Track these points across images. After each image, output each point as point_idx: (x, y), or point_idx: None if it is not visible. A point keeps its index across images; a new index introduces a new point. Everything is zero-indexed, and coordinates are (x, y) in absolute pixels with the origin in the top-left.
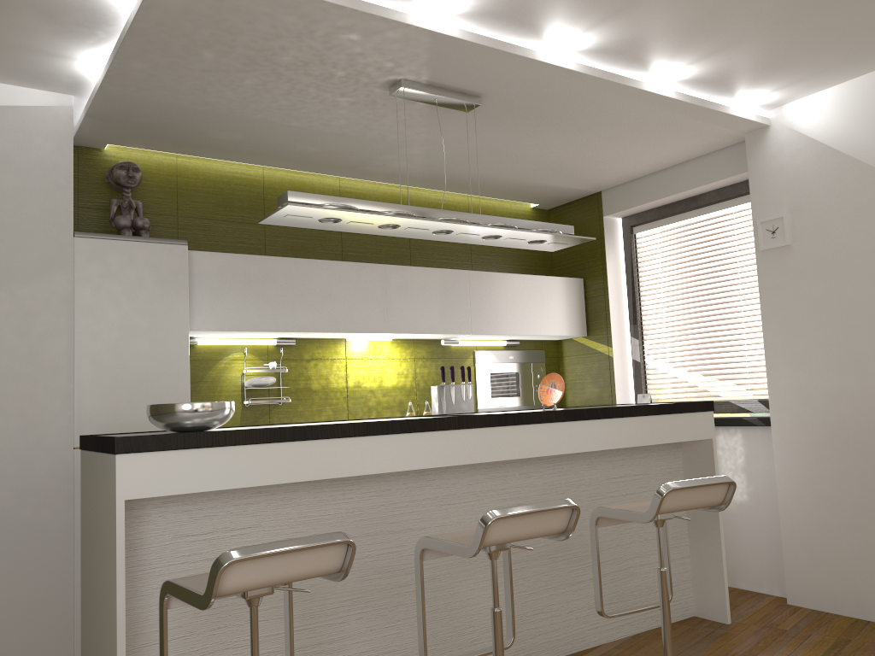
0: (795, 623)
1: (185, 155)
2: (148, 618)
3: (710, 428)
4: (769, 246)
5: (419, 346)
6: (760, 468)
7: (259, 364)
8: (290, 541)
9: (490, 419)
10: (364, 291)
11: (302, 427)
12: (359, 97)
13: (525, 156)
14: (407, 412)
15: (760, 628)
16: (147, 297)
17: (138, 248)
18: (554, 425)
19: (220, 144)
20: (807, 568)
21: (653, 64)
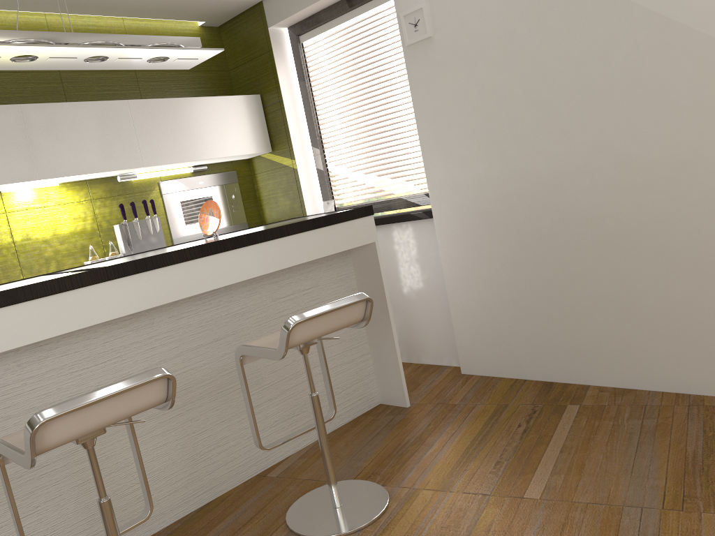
0: (465, 395)
1: None
2: None
3: (372, 232)
4: (413, 40)
5: (95, 186)
6: (431, 257)
7: None
8: None
9: (104, 273)
10: None
11: None
12: None
13: None
14: (89, 257)
15: (434, 406)
16: None
17: None
18: (190, 264)
19: None
20: (474, 341)
21: None
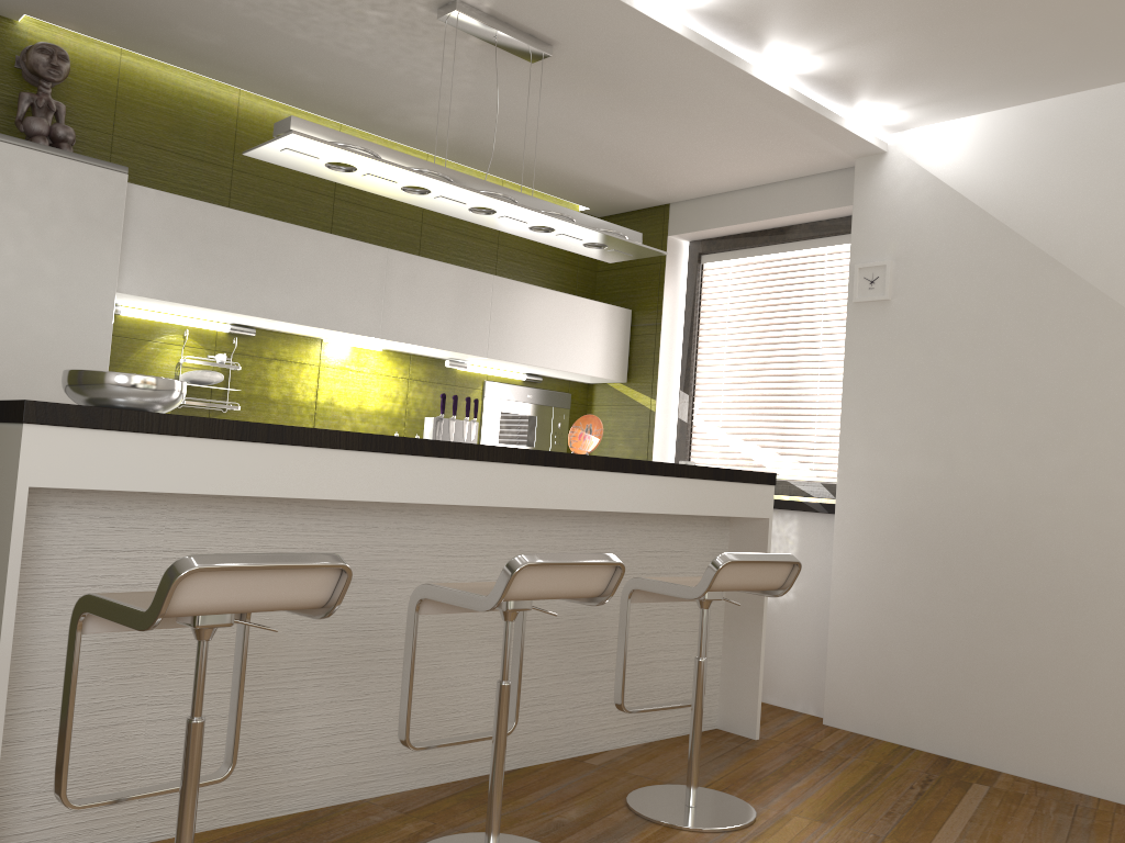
0: (832, 745)
1: (135, 52)
2: (37, 653)
3: (768, 505)
4: (865, 298)
5: (417, 364)
6: (814, 563)
7: (202, 354)
8: (271, 555)
9: (517, 454)
10: (357, 279)
11: (281, 427)
12: (395, 15)
13: (588, 139)
14: None
15: (793, 746)
16: (62, 235)
17: (58, 165)
18: (591, 474)
19: (187, 46)
20: (852, 684)
21: (770, 45)
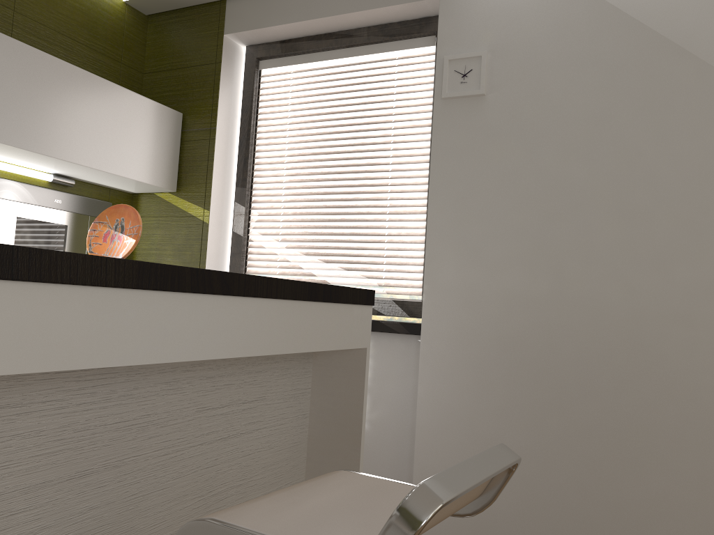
0: None
1: None
2: None
3: (367, 331)
4: (457, 93)
5: None
6: (392, 389)
7: None
8: None
9: None
10: None
11: None
12: None
13: None
14: None
15: None
16: None
17: None
18: (108, 295)
19: None
20: (443, 530)
21: None
